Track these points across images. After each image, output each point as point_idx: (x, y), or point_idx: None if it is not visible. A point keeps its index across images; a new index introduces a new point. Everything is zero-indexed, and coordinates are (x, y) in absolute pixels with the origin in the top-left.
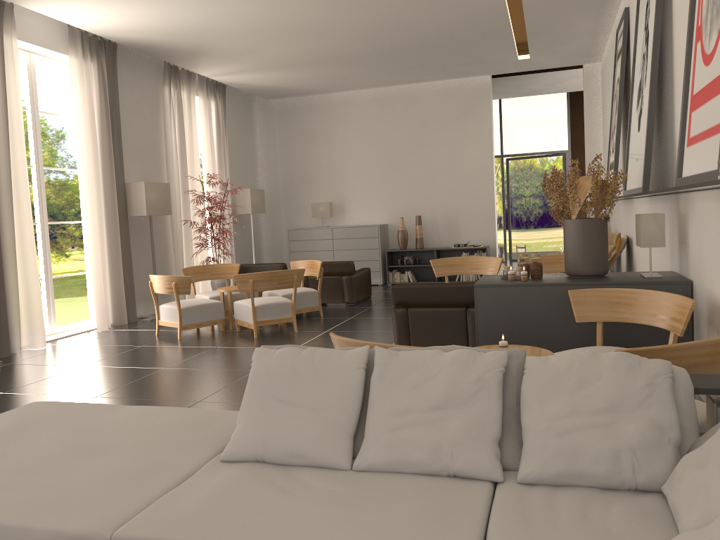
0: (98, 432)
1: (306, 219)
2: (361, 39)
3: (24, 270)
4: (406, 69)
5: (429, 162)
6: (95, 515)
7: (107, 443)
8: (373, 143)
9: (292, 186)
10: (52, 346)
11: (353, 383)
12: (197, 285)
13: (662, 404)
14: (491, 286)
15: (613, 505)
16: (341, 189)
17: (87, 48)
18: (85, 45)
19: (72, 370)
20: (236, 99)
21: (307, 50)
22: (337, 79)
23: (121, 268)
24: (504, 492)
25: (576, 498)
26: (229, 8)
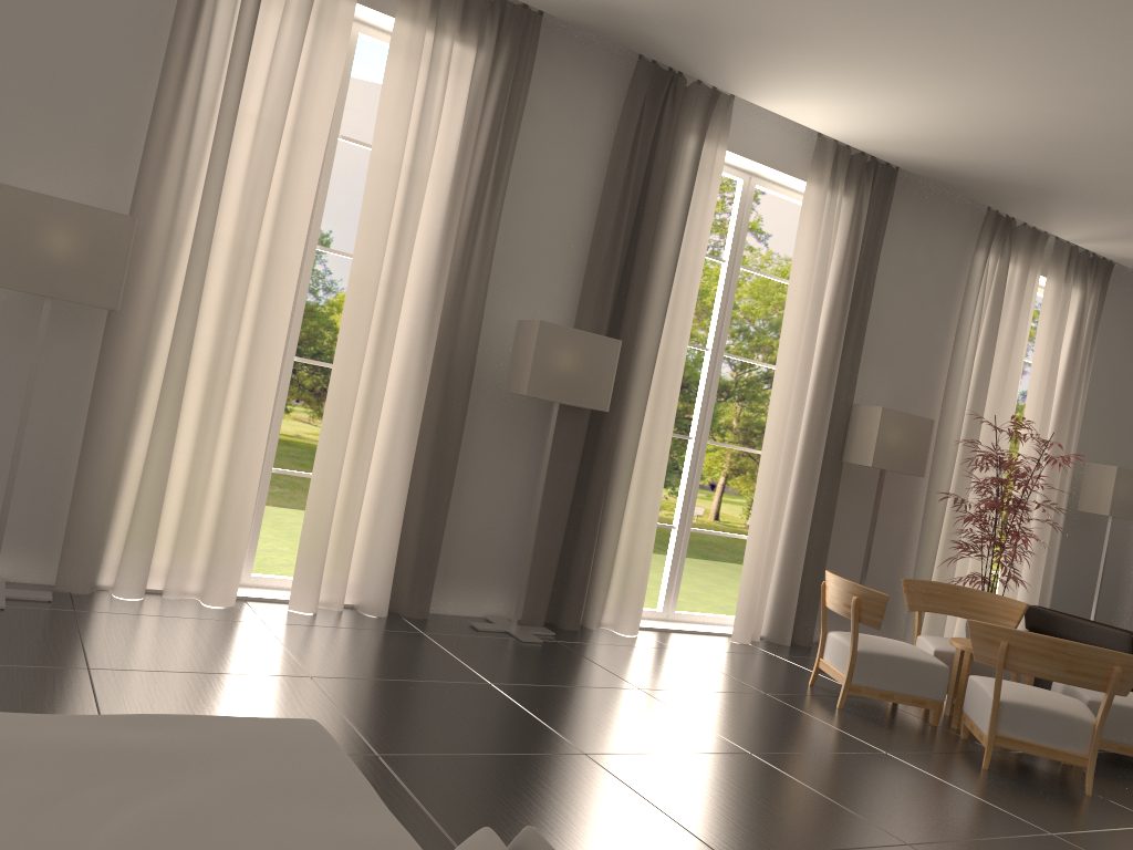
0: (219, 847)
1: None
2: None
3: (637, 504)
4: None
5: None
6: None
7: None
8: None
9: None
10: (644, 638)
11: None
12: (951, 619)
13: None
14: None
15: None
16: None
17: (842, 172)
18: (838, 167)
19: (616, 690)
20: None
21: None
22: None
23: (804, 547)
24: None
25: None
26: (1104, 90)
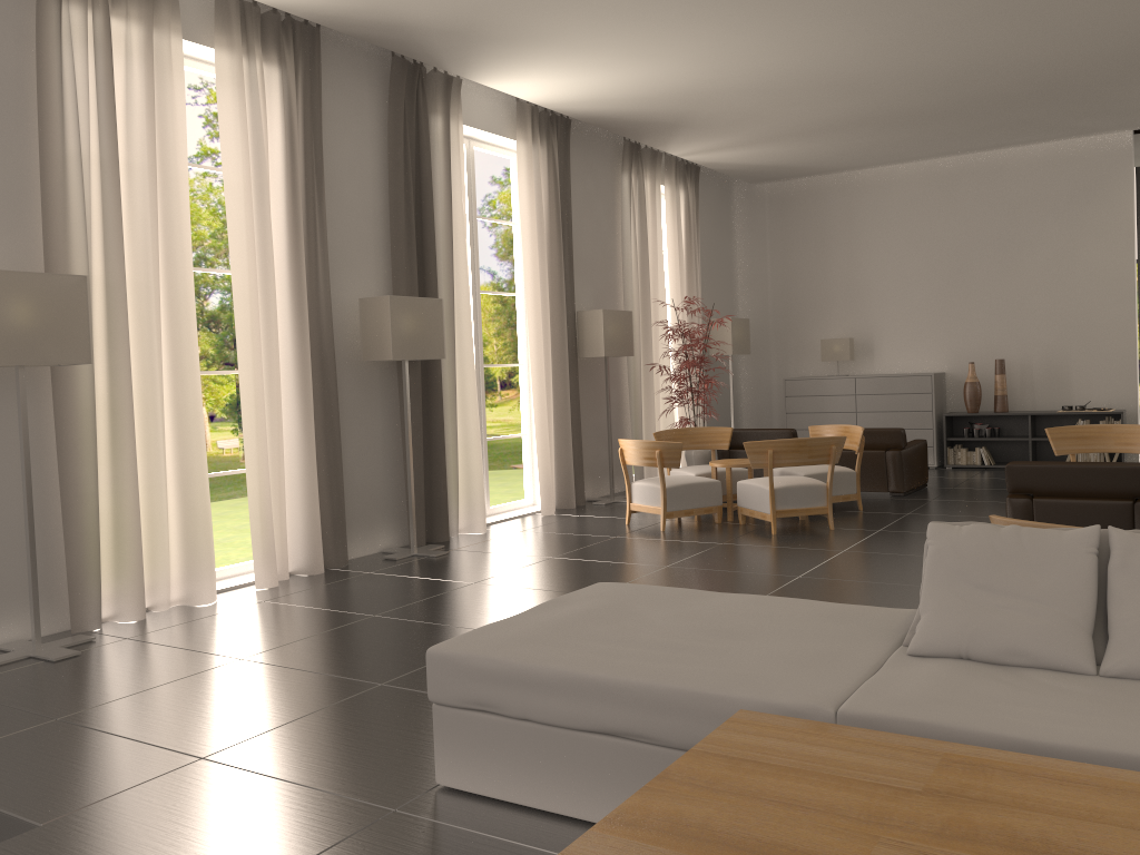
0: (719, 617)
1: (811, 364)
2: (928, 89)
3: (463, 428)
4: (987, 130)
5: (1018, 274)
6: (801, 691)
7: (743, 628)
8: (922, 246)
9: (790, 314)
10: (493, 531)
11: (1083, 571)
12: None
13: None
14: None
15: None
16: (868, 318)
17: (536, 128)
18: (535, 124)
19: (543, 562)
20: (710, 186)
21: (838, 110)
22: (872, 149)
23: (570, 430)
24: None
25: None
26: (743, 62)
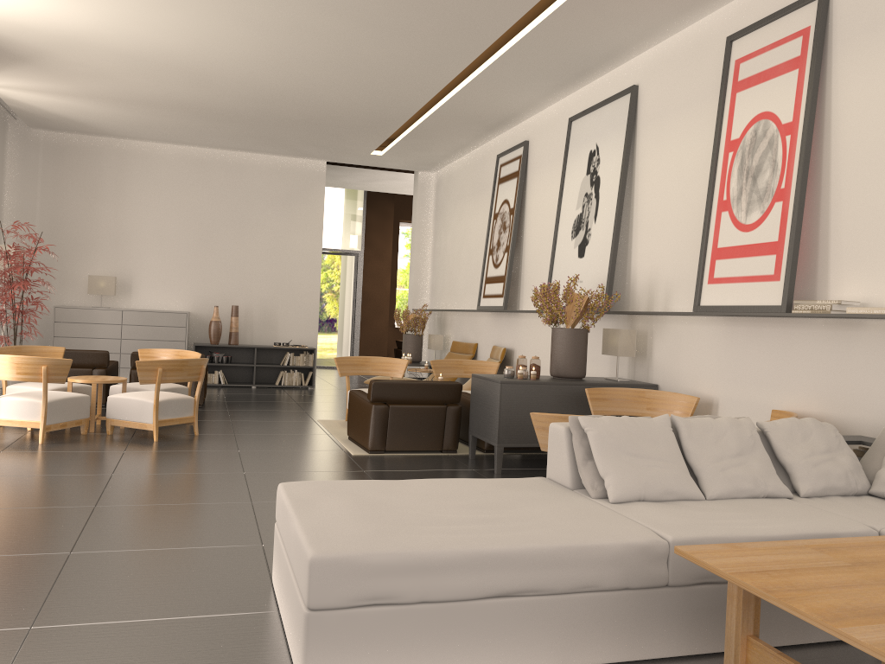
0: (452, 496)
1: (73, 295)
2: (248, 98)
3: None
4: (251, 137)
5: (248, 245)
6: (631, 532)
7: (489, 501)
8: (179, 212)
9: (56, 249)
10: None
11: (673, 441)
12: None
13: (846, 446)
14: (514, 383)
15: (860, 501)
16: (129, 262)
17: None
18: None
19: None
20: None
21: (172, 92)
22: (160, 127)
23: None
24: (804, 501)
25: (841, 499)
26: (147, 31)
